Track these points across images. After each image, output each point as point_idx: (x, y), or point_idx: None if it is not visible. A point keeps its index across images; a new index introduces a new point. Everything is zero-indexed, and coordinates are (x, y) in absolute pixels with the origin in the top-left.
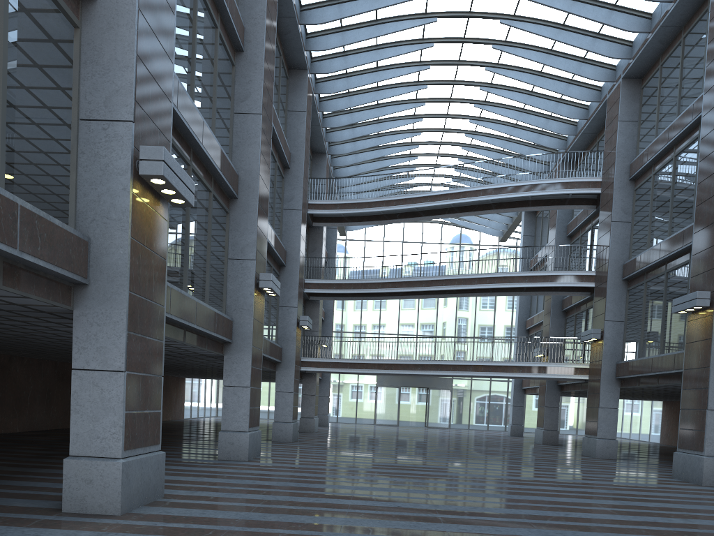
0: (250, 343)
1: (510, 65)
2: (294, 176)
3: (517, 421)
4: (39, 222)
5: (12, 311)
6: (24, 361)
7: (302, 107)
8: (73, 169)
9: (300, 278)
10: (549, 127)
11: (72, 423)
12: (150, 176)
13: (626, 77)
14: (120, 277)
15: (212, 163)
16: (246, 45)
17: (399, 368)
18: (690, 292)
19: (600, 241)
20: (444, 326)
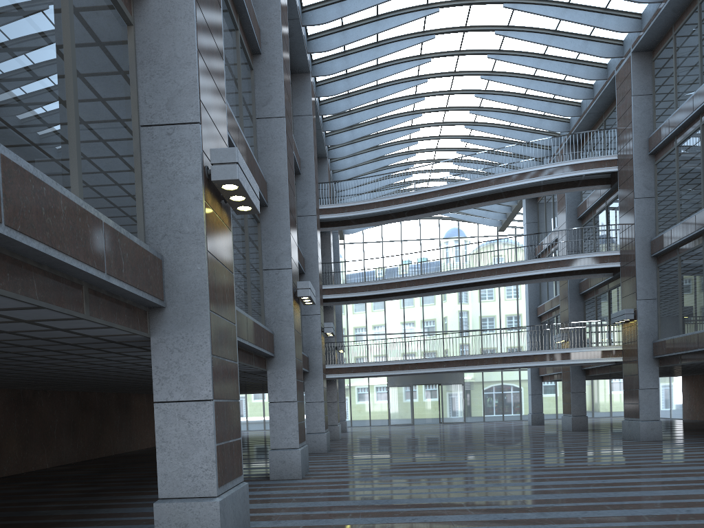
0: (293, 355)
1: (512, 51)
2: (306, 182)
3: (537, 409)
4: (121, 241)
5: (78, 344)
6: (48, 395)
7: (308, 110)
8: (138, 182)
9: (320, 285)
10: (552, 110)
11: (159, 463)
12: (223, 181)
13: (636, 51)
14: (200, 296)
15: None
16: (263, 47)
17: (423, 367)
18: None
19: (622, 219)
20: (450, 320)
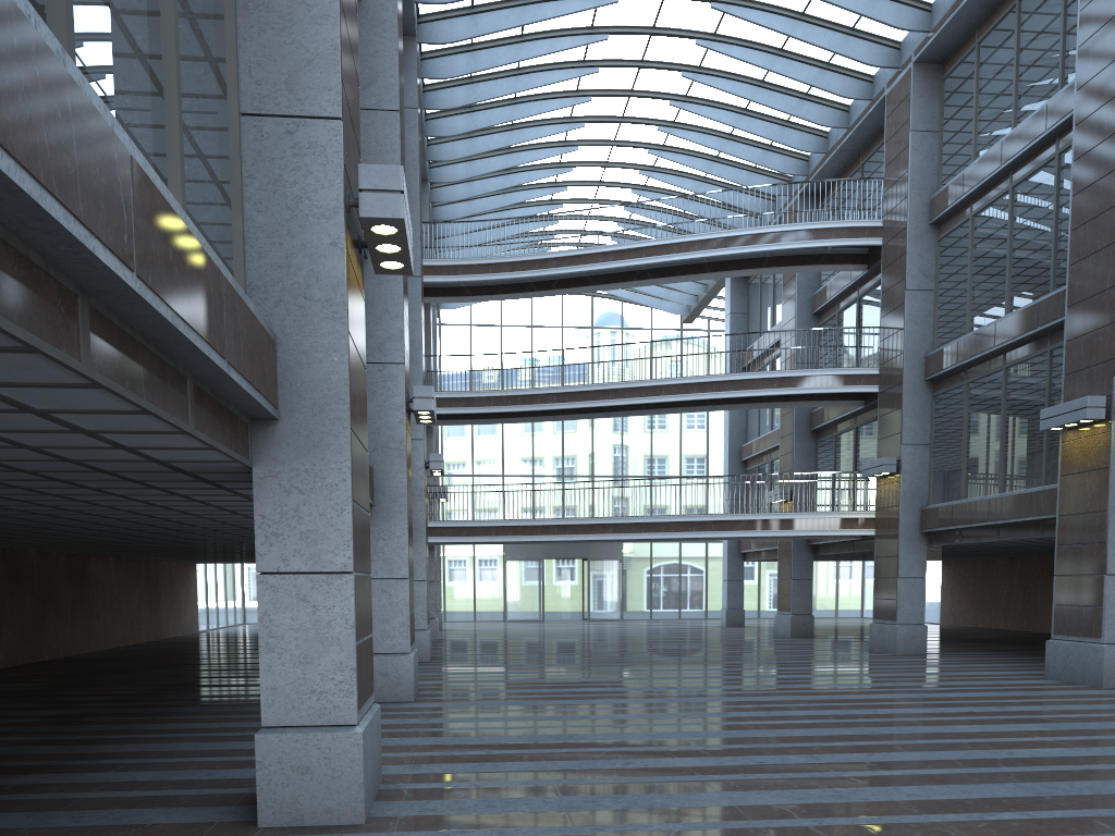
0: (405, 504)
1: (734, 38)
2: None
3: (735, 603)
4: (239, 309)
5: (116, 473)
6: None
7: (411, 100)
8: (237, 208)
9: None
10: (786, 140)
11: (264, 670)
12: (378, 220)
13: (920, 61)
14: (337, 404)
15: None
16: None
17: (577, 532)
18: (1065, 398)
19: (886, 320)
20: (605, 459)
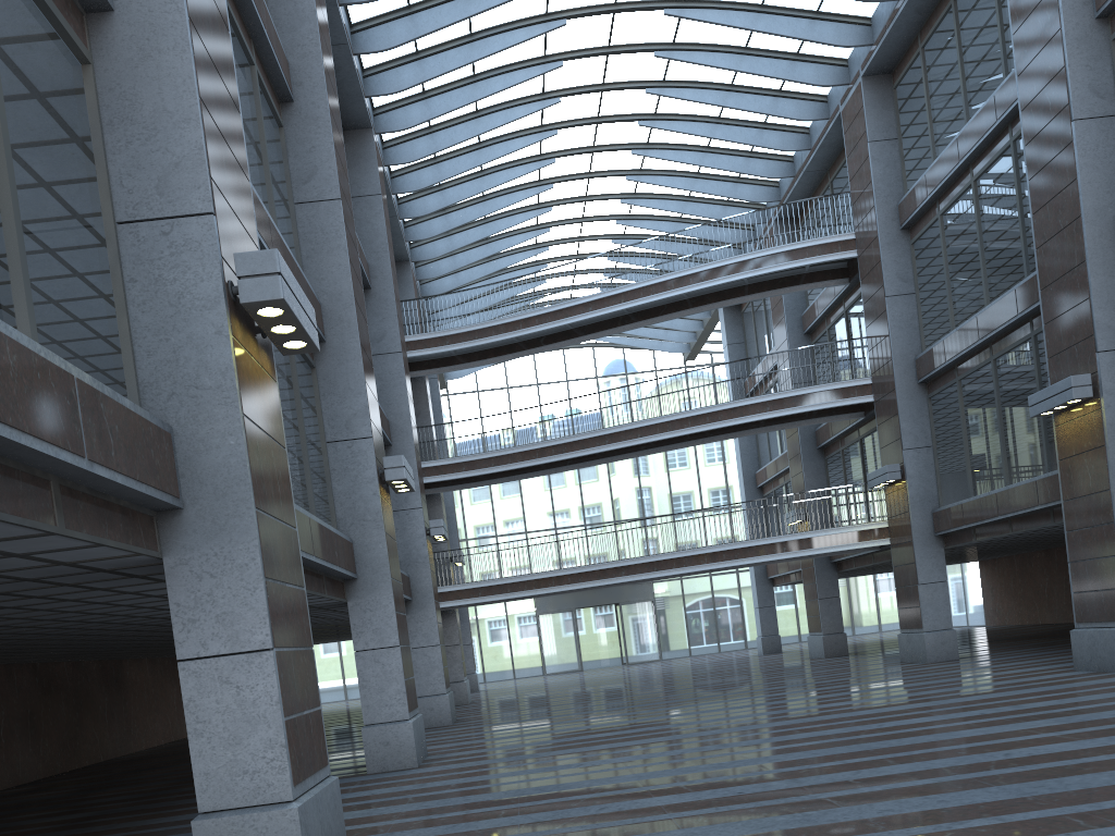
0: (388, 573)
1: (684, 81)
2: (381, 300)
3: (770, 629)
4: (105, 407)
5: (42, 579)
6: None
7: (374, 188)
8: (121, 312)
9: (417, 461)
10: (752, 170)
11: (195, 756)
12: (259, 303)
13: (868, 74)
14: (238, 486)
15: None
16: (296, 90)
17: (591, 579)
18: (1052, 381)
19: (871, 329)
20: (625, 504)
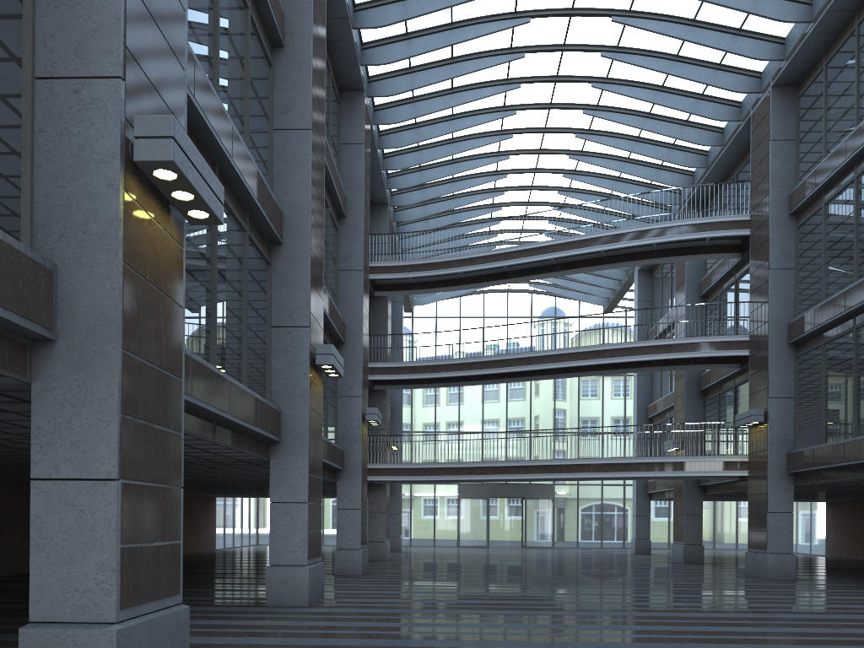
0: (306, 441)
1: (623, 80)
2: (352, 227)
3: (643, 534)
4: None
5: None
6: None
7: (359, 138)
8: (26, 157)
9: (364, 359)
10: (672, 159)
11: (33, 569)
12: (152, 163)
13: (777, 85)
14: (108, 326)
15: (246, 189)
16: (287, 38)
17: (495, 472)
18: None
19: (754, 295)
20: (540, 419)
